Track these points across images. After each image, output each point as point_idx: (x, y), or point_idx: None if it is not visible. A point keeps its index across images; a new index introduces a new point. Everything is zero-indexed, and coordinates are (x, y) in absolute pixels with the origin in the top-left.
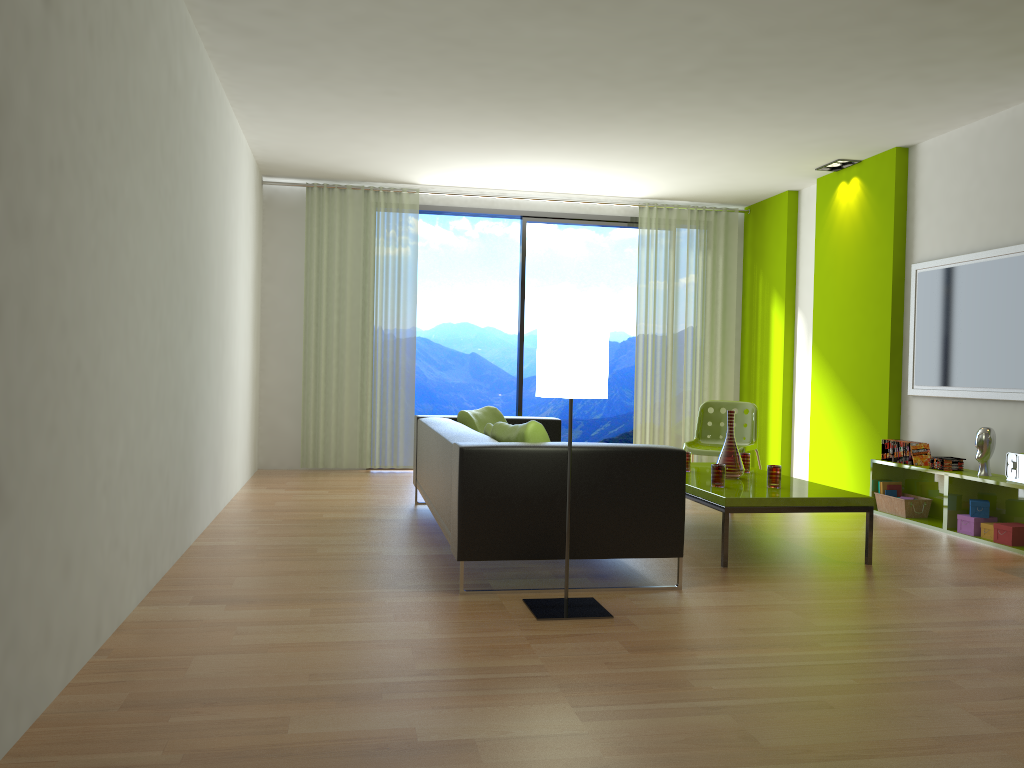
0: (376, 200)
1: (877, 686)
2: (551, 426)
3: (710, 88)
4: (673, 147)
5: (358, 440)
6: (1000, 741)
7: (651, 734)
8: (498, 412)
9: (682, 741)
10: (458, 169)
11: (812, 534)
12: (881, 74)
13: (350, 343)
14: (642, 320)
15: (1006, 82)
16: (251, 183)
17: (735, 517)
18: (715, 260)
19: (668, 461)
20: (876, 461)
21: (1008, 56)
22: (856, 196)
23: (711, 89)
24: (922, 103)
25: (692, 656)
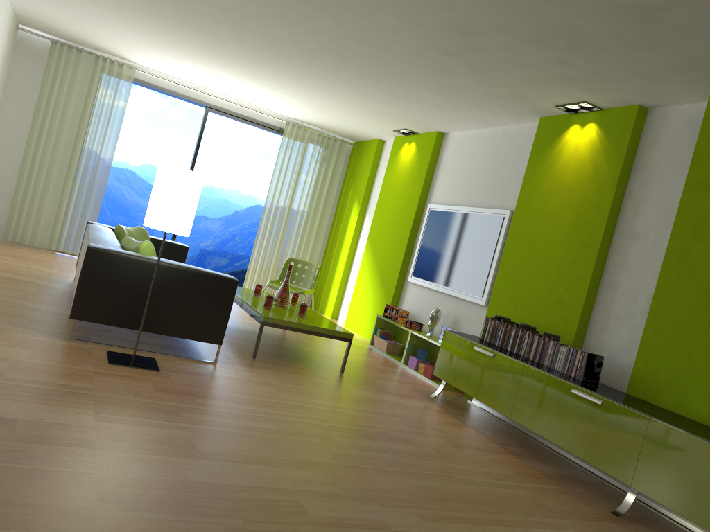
0: (103, 66)
1: (288, 432)
2: (181, 249)
3: (326, 62)
4: (306, 91)
5: (51, 229)
6: (331, 467)
7: (134, 434)
8: (146, 232)
9: (150, 440)
10: (165, 62)
11: (323, 351)
12: (424, 85)
13: (60, 160)
14: (271, 196)
15: (492, 112)
16: (5, 26)
17: (285, 332)
18: (327, 170)
19: (226, 285)
20: (379, 316)
21: (490, 97)
22: (411, 154)
23: (326, 63)
24: (448, 110)
25: (192, 400)
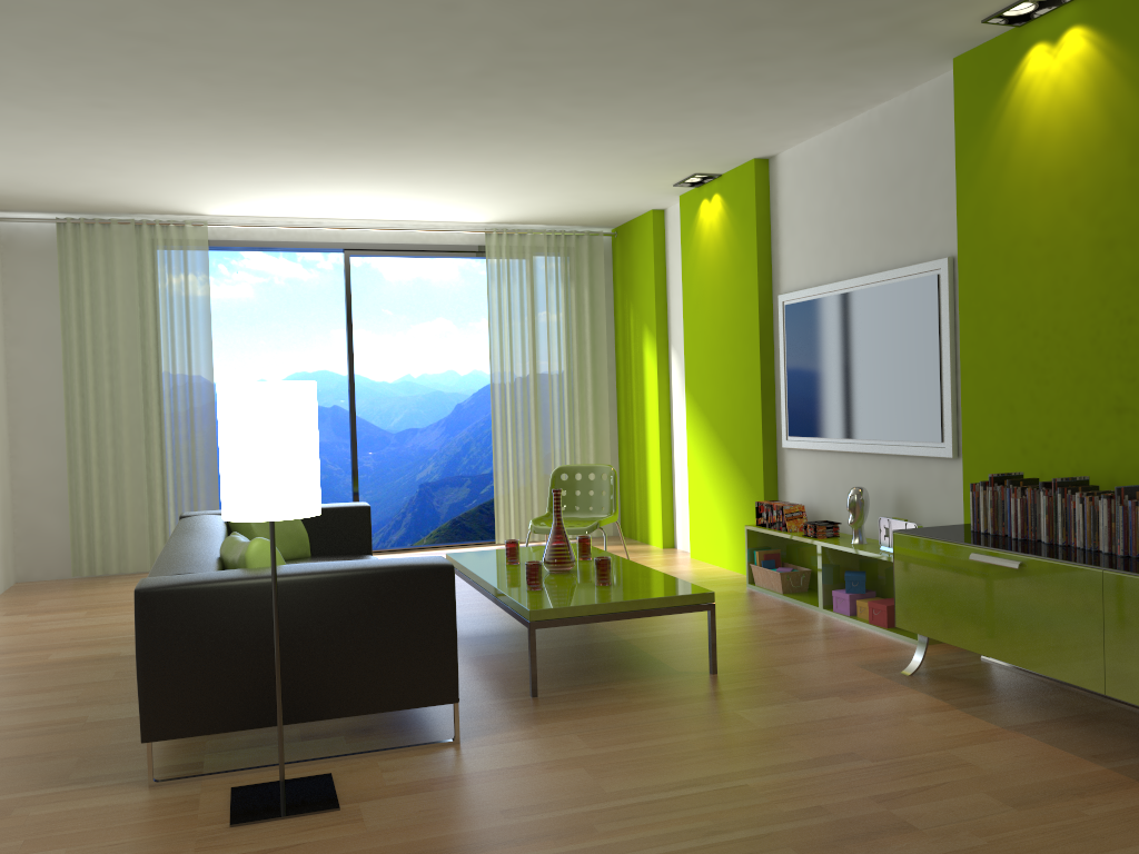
0: (152, 236)
1: None
2: (358, 514)
3: (508, 93)
4: (497, 164)
5: (147, 536)
6: None
7: None
8: None
9: None
10: (246, 196)
11: (666, 629)
12: (705, 74)
13: (129, 416)
14: (497, 367)
15: (851, 82)
16: None
17: None
18: (580, 292)
19: (431, 581)
20: (750, 527)
21: (843, 51)
22: (719, 216)
23: (510, 95)
24: (765, 108)
25: None
